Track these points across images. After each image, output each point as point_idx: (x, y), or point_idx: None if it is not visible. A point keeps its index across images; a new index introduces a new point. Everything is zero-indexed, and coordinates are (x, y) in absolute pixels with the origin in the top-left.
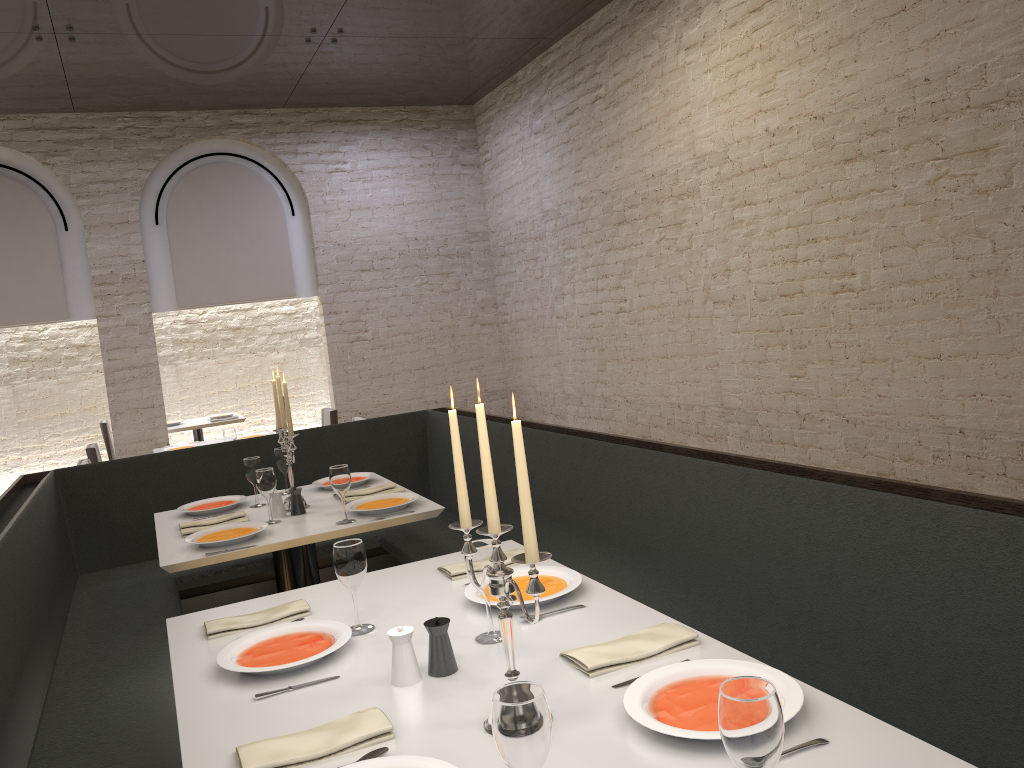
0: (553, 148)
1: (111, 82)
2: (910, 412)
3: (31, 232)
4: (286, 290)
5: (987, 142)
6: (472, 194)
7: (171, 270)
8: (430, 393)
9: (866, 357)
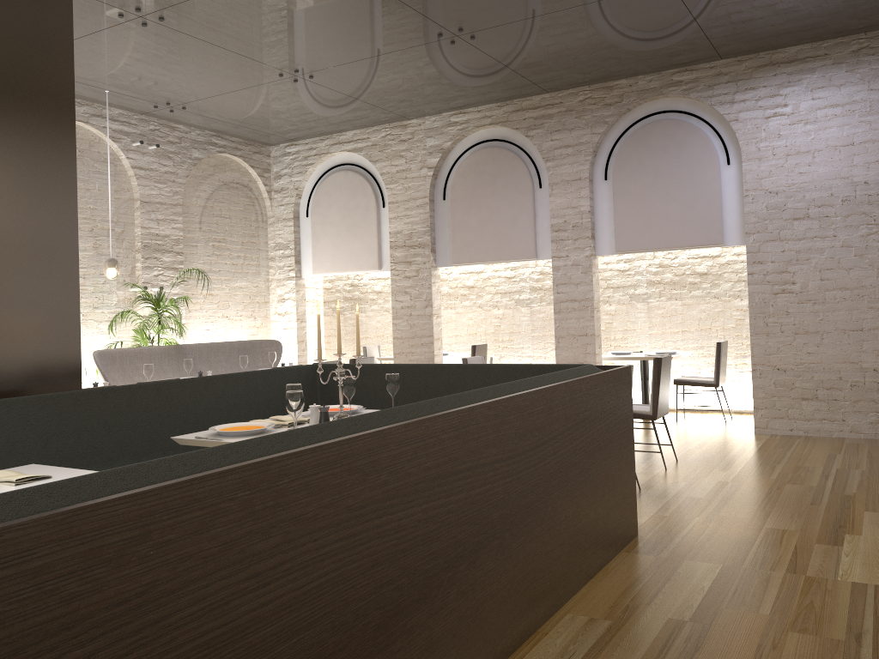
0: None
1: (543, 64)
2: None
3: (516, 190)
4: (713, 238)
5: None
6: None
7: (613, 219)
8: (868, 359)
9: None
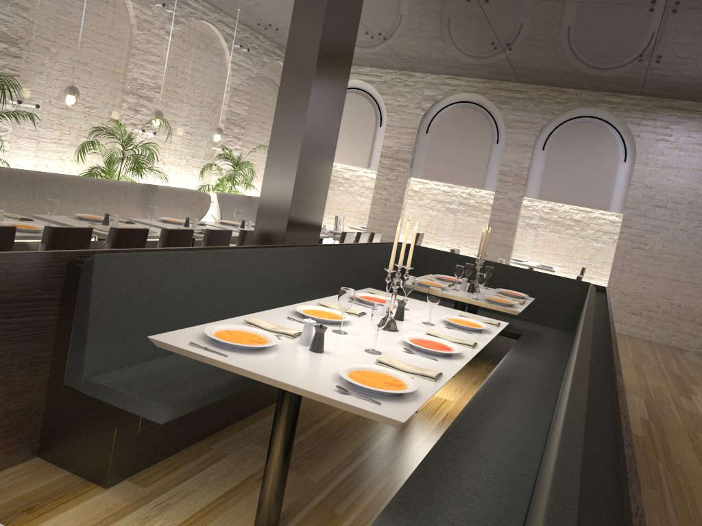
0: None
1: (534, 70)
2: None
3: (480, 141)
4: (603, 205)
5: None
6: None
7: (541, 176)
8: (677, 298)
9: None
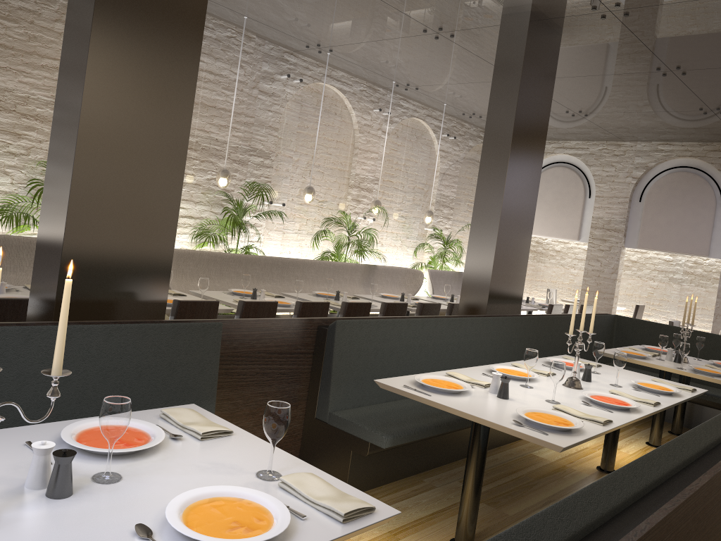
0: None
1: None
2: None
3: (701, 206)
4: None
5: None
6: None
7: None
8: None
9: None
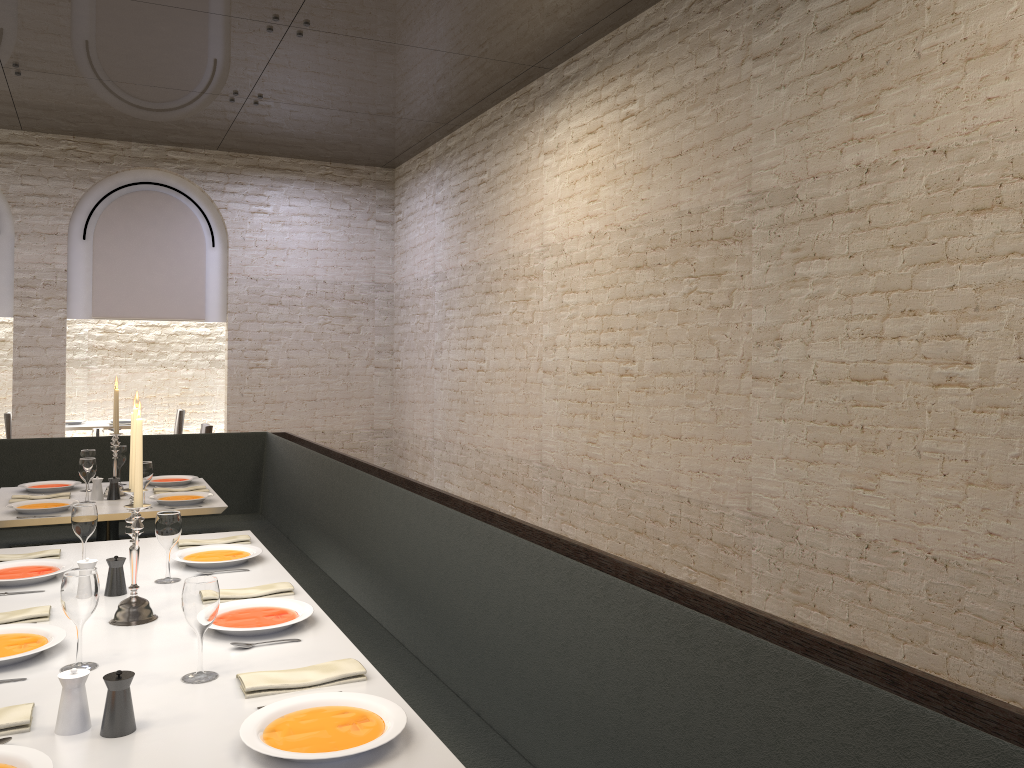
0: (447, 218)
1: (55, 110)
2: (659, 481)
3: None
4: (196, 313)
5: (720, 269)
6: (383, 248)
7: (91, 282)
8: (319, 424)
9: (636, 432)
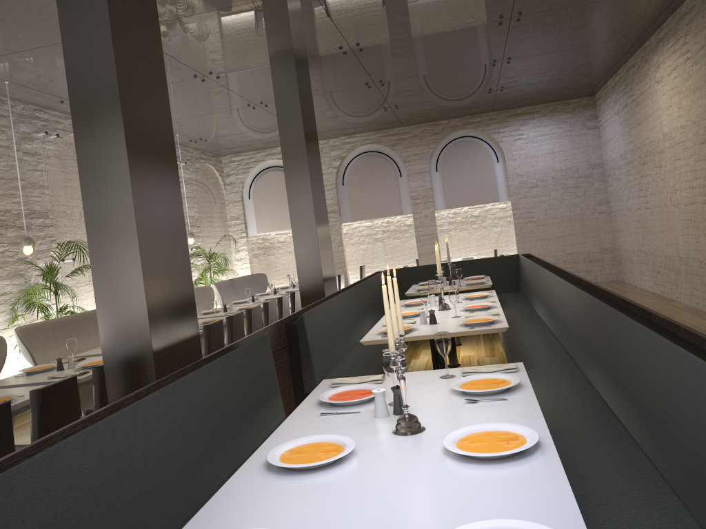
0: (621, 123)
1: (414, 116)
2: None
3: (387, 178)
4: (494, 198)
5: None
6: (593, 143)
7: (442, 191)
8: (568, 249)
9: None
